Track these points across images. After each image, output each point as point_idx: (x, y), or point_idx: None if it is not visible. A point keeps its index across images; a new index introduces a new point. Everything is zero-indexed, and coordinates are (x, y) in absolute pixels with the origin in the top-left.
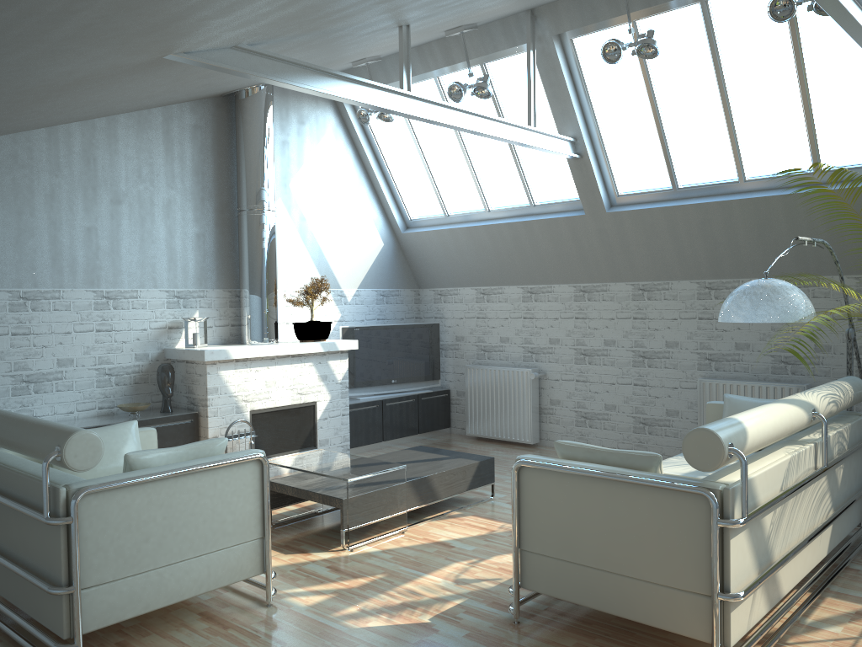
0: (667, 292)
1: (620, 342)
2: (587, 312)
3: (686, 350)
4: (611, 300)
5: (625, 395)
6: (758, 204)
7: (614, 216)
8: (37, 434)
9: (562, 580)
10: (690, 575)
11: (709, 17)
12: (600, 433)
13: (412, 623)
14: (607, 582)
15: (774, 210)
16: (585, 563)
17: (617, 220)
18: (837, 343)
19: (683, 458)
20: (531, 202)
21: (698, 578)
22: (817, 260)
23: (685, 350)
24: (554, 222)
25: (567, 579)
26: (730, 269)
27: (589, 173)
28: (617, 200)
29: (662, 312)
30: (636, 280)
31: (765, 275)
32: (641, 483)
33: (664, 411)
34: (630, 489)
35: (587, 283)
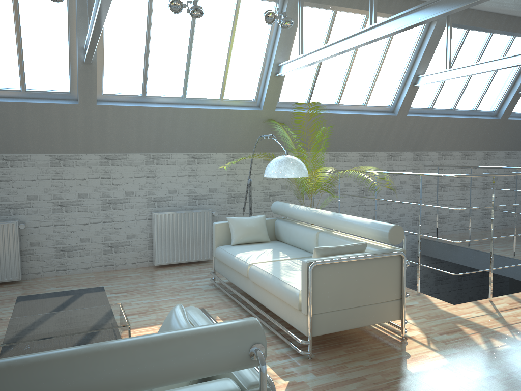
0: (126, 160)
1: (92, 194)
2: (63, 174)
3: (139, 197)
4: (83, 166)
5: (96, 230)
6: (194, 112)
7: (101, 108)
8: (185, 349)
9: (334, 321)
10: (392, 293)
11: (198, 1)
12: (77, 259)
13: (287, 387)
14: (357, 312)
15: (200, 116)
16: (347, 307)
17: (103, 111)
18: (219, 187)
19: (247, 253)
20: (24, 88)
21: (395, 293)
22: (212, 144)
23: (139, 196)
24: (48, 107)
25: (337, 320)
26: (166, 147)
27: (93, 75)
28: (101, 97)
29: (123, 173)
30: (103, 152)
31: (286, 154)
32: (378, 256)
33: (125, 236)
34: (369, 261)
35: (62, 153)
